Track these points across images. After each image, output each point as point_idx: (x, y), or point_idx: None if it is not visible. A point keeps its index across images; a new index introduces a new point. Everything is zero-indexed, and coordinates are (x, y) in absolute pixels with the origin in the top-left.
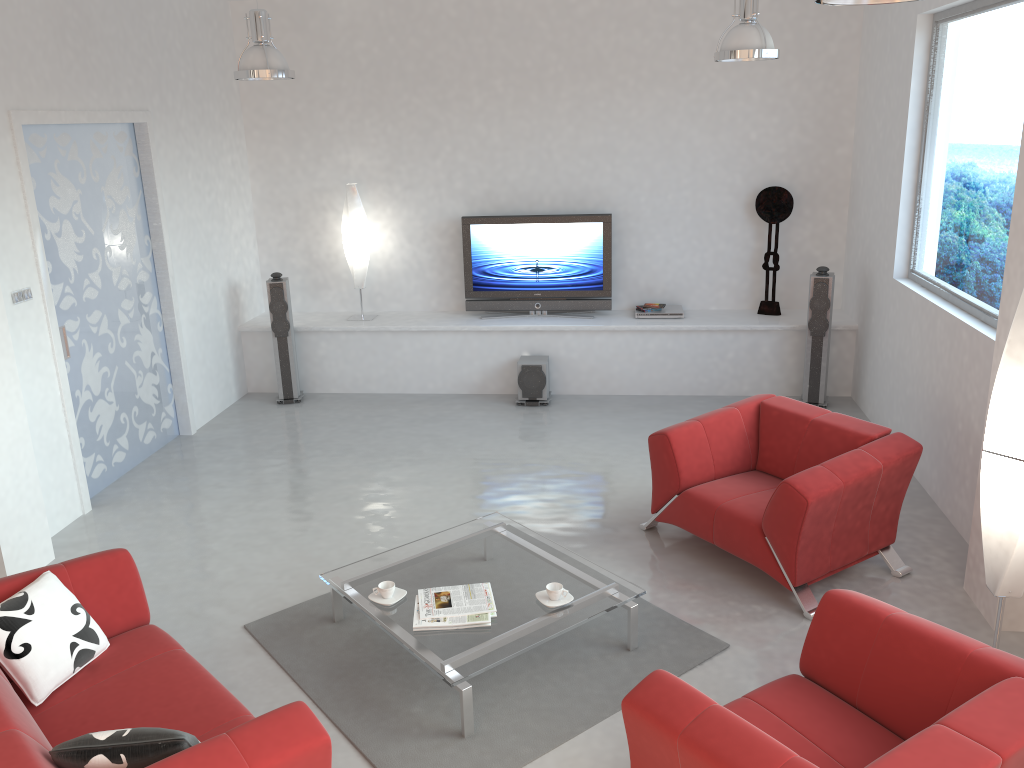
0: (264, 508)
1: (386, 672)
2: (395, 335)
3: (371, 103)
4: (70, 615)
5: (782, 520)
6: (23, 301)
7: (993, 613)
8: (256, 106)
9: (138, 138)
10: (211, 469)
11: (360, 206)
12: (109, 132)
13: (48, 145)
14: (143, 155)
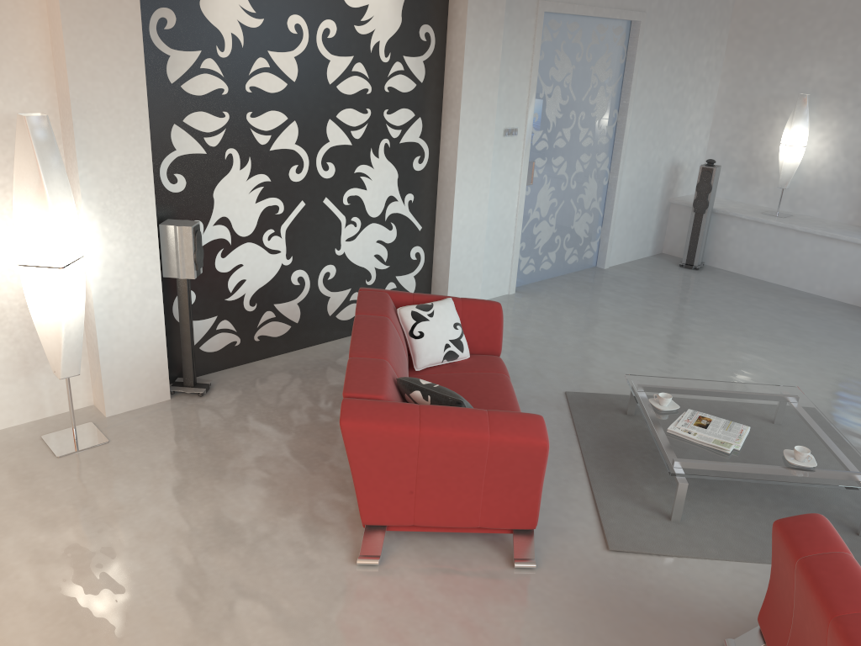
0: (624, 329)
1: (641, 458)
2: (799, 235)
3: (849, 22)
4: (451, 327)
5: None
6: (510, 136)
7: None
8: (743, 18)
9: (631, 33)
10: (603, 294)
11: (805, 115)
12: (609, 25)
13: (560, 29)
14: (631, 47)
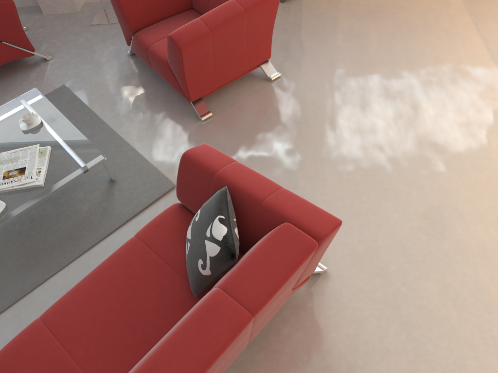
0: None
1: (41, 233)
2: None
3: None
4: None
5: (8, 22)
6: None
7: (74, 5)
8: None
9: None
10: None
11: None
12: None
13: None
14: None
